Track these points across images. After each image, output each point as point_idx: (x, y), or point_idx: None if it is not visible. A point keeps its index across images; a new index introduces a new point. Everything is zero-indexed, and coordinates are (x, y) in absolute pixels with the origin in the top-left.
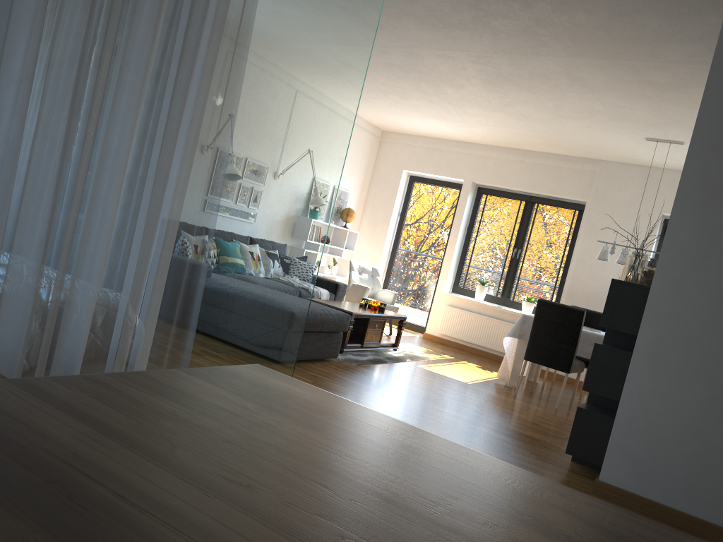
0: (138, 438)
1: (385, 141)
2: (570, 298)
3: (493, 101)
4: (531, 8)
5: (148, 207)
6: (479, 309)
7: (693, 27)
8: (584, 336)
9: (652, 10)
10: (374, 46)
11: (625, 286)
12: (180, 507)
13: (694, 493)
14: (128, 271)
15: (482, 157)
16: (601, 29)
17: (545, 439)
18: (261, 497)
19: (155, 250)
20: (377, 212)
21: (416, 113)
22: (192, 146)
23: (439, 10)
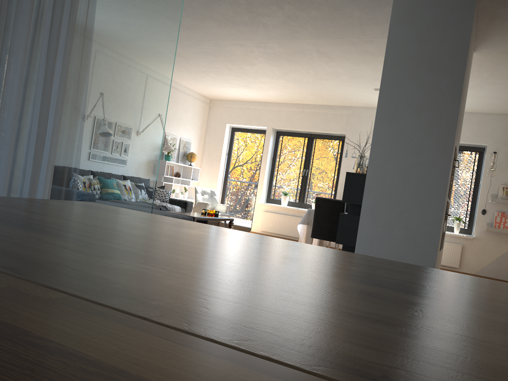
0: (9, 206)
1: (213, 106)
2: (341, 197)
3: (276, 72)
4: (283, 9)
5: (35, 139)
6: (285, 211)
7: (380, 14)
8: None
9: (353, 6)
10: (192, 40)
11: (354, 175)
12: (24, 215)
13: None
14: (26, 179)
15: (277, 111)
16: (327, 20)
17: None
18: (67, 217)
19: (43, 166)
20: (212, 153)
21: (229, 85)
22: (61, 100)
23: (228, 14)
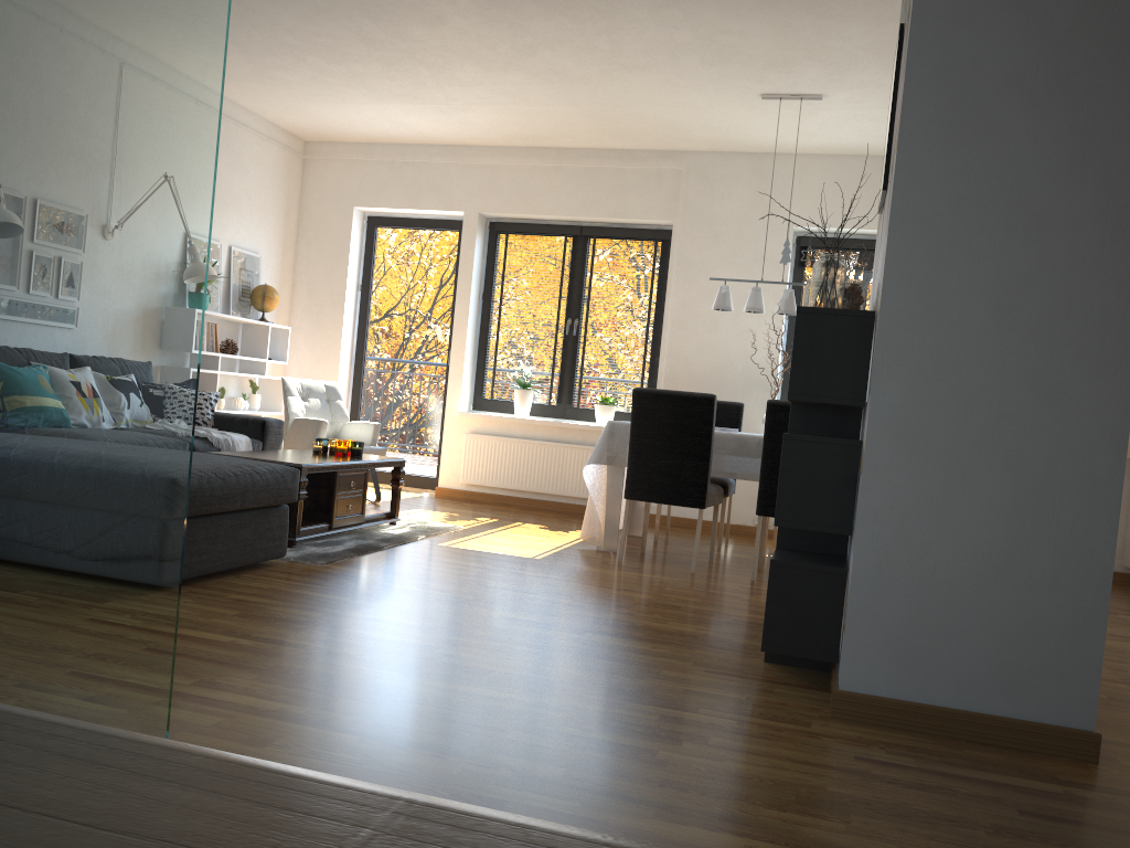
0: None
1: (313, 159)
2: (671, 387)
3: (502, 48)
4: None
5: None
6: (525, 431)
7: None
8: (716, 441)
9: None
10: None
11: (824, 316)
12: None
13: (1014, 677)
14: None
15: (490, 168)
16: None
17: (704, 631)
18: None
19: None
20: (318, 288)
21: (362, 94)
22: None
23: None
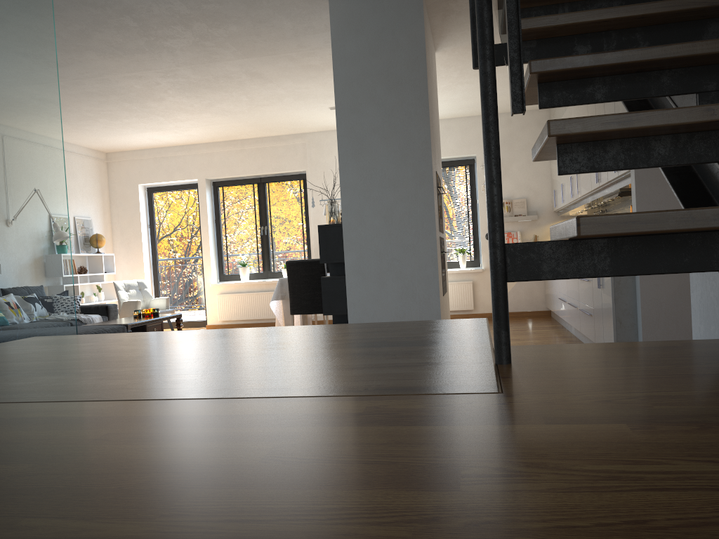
0: None
1: (112, 162)
2: (318, 254)
3: (196, 105)
4: (191, 28)
5: None
6: (248, 288)
7: (317, 22)
8: None
9: (282, 15)
10: (67, 80)
11: (329, 228)
12: (7, 366)
13: None
14: None
15: (207, 154)
16: (253, 35)
17: None
18: (48, 358)
19: None
20: (126, 230)
21: (131, 130)
22: None
23: (115, 41)
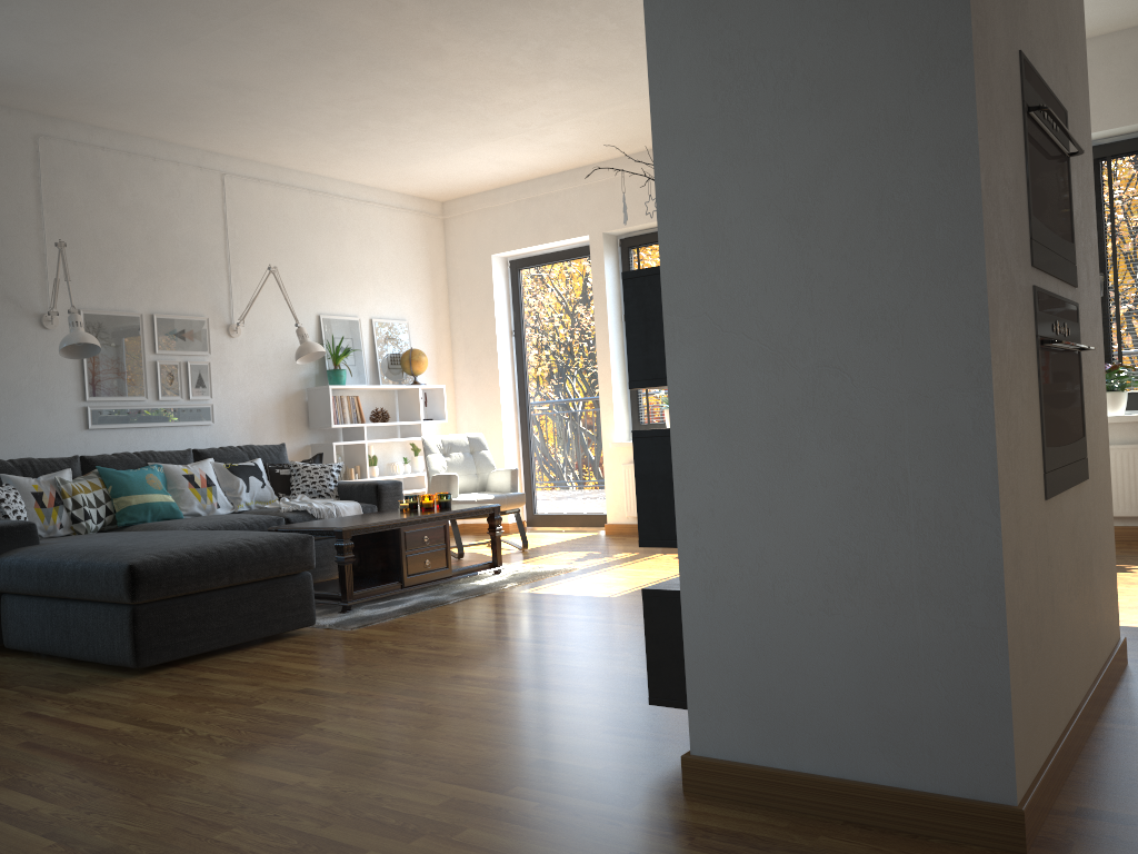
0: None
1: (451, 217)
2: None
3: (519, 60)
4: None
5: None
6: None
7: None
8: None
9: None
10: (222, 23)
11: (652, 278)
12: None
13: (896, 730)
14: None
15: (606, 184)
16: None
17: None
18: None
19: None
20: (473, 341)
21: (444, 144)
22: None
23: None
